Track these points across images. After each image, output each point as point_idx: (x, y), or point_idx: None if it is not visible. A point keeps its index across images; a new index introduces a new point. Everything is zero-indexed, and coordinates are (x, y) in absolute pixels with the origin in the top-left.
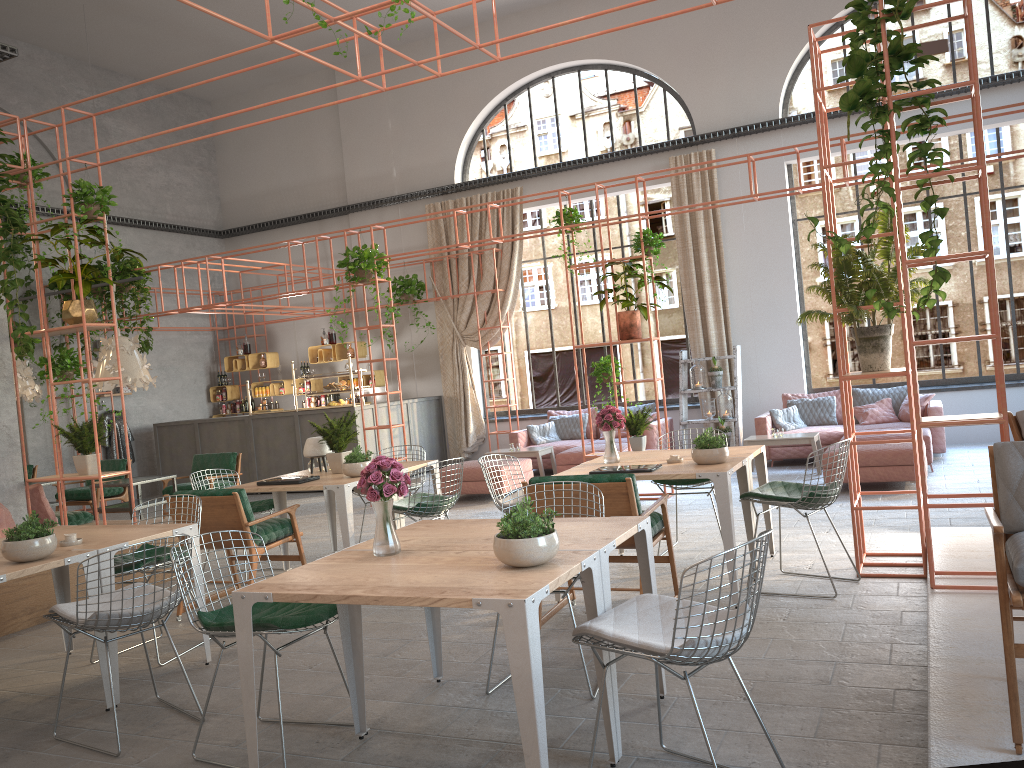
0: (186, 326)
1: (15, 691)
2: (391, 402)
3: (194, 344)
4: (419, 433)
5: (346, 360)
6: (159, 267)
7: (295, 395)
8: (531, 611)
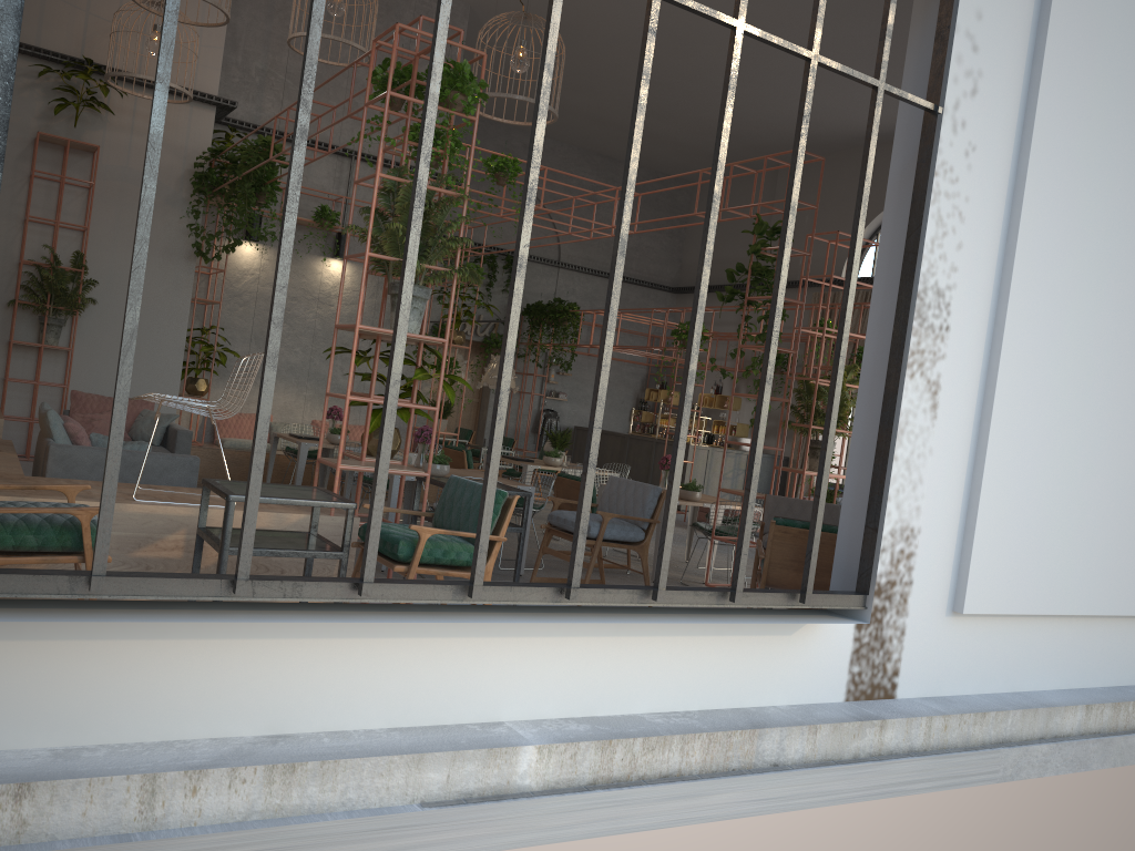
0: (625, 358)
1: None
2: (730, 450)
3: (629, 373)
4: None
5: (725, 410)
6: (582, 312)
7: (657, 426)
8: (397, 480)
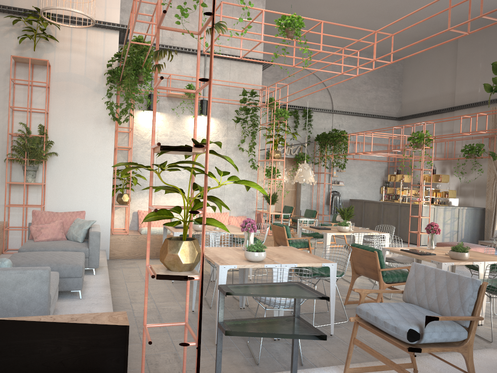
0: (374, 159)
1: (206, 270)
2: (447, 206)
3: (377, 167)
4: (465, 225)
5: (439, 183)
6: (349, 135)
7: (400, 196)
8: (222, 269)
